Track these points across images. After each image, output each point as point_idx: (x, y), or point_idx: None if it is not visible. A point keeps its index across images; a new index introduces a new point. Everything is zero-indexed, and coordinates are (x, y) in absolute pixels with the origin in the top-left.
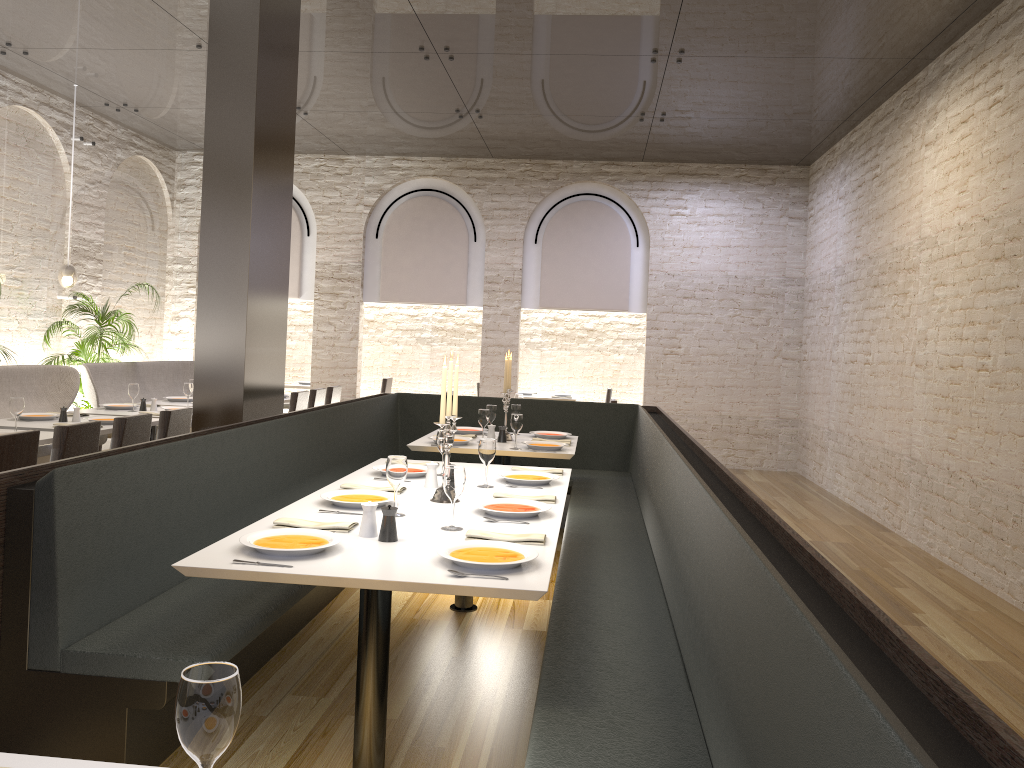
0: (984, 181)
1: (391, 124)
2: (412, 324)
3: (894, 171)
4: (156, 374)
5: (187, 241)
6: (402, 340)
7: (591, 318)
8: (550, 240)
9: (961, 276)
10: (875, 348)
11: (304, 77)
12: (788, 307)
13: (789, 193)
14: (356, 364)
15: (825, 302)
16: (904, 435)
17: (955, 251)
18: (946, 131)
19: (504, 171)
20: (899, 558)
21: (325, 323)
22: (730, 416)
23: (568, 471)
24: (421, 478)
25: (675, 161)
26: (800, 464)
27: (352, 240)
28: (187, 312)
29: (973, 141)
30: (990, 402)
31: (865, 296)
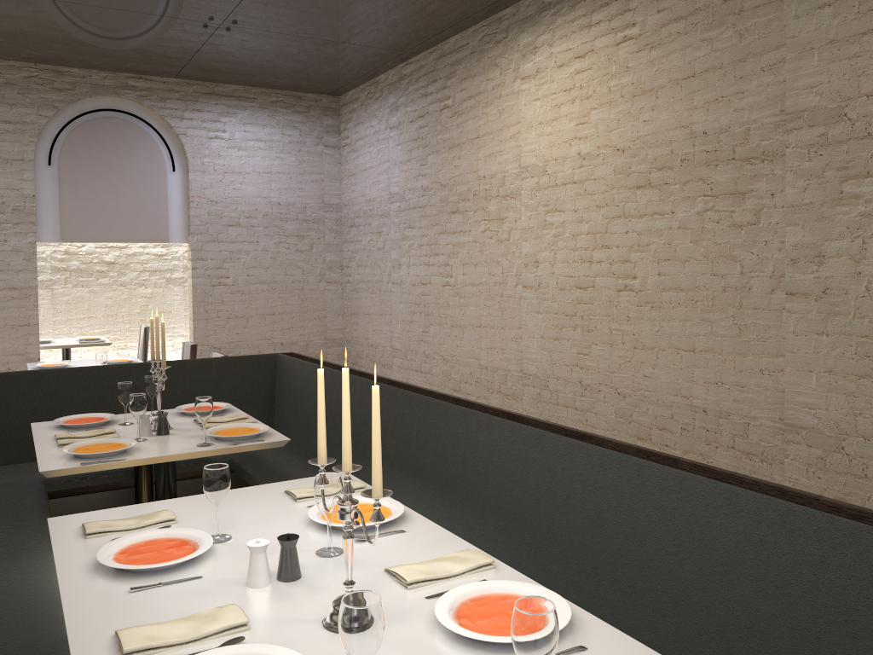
0: (615, 114)
1: None
2: None
3: (474, 103)
4: None
5: None
6: None
7: (111, 250)
8: (69, 161)
9: (586, 203)
10: (459, 271)
11: None
12: (329, 232)
13: (323, 122)
14: None
15: (376, 227)
16: (511, 352)
17: (575, 179)
18: (552, 65)
19: (1, 75)
20: None
21: None
22: (282, 343)
23: (354, 478)
24: (201, 560)
25: (211, 80)
26: None
27: None
28: None
29: (595, 75)
30: (639, 320)
31: (439, 222)
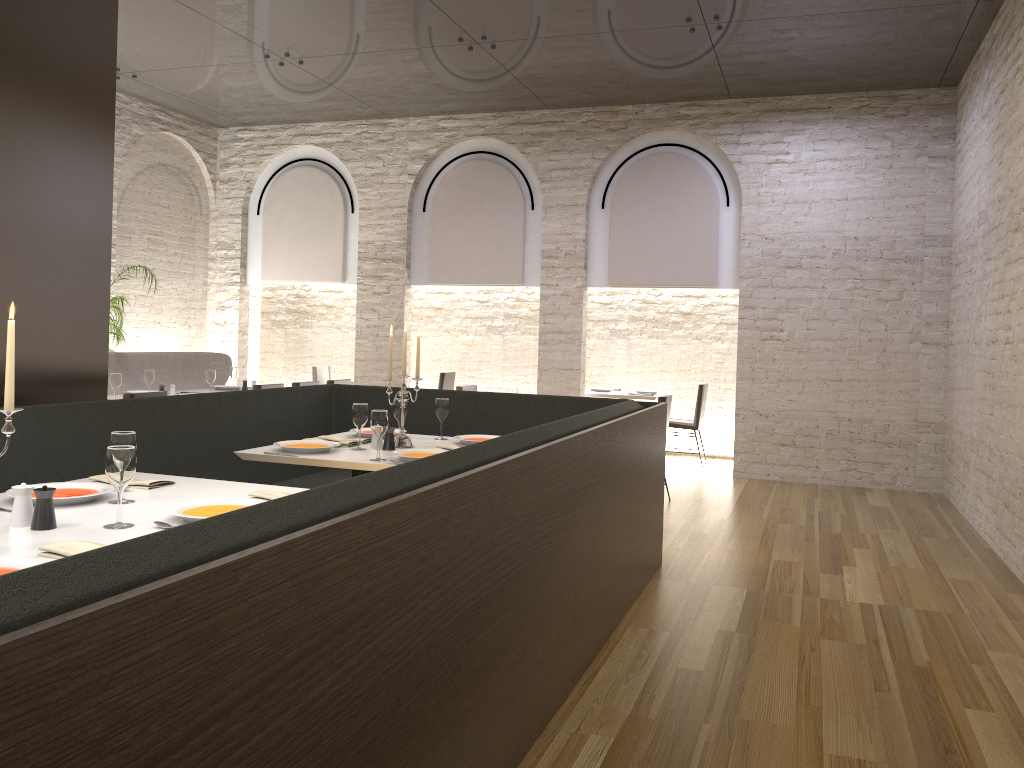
0: None
1: (403, 69)
2: (482, 311)
3: None
4: (155, 366)
5: (231, 224)
6: (471, 329)
7: (687, 299)
8: (619, 203)
9: None
10: (1016, 320)
11: (257, 7)
12: (929, 275)
13: (929, 125)
14: (401, 356)
15: (969, 264)
16: None
17: None
18: None
19: (563, 123)
20: (1012, 646)
21: (369, 310)
22: (850, 419)
23: None
24: (65, 507)
25: (772, 94)
26: (946, 483)
27: (396, 215)
28: (231, 301)
29: None
30: None
31: (1006, 246)
